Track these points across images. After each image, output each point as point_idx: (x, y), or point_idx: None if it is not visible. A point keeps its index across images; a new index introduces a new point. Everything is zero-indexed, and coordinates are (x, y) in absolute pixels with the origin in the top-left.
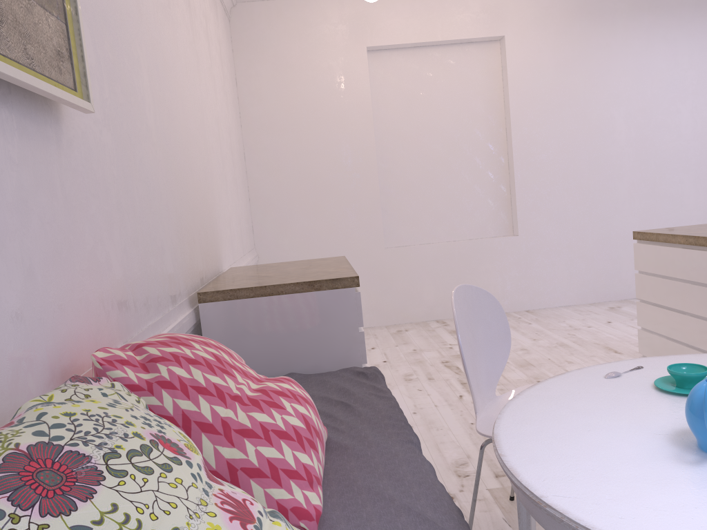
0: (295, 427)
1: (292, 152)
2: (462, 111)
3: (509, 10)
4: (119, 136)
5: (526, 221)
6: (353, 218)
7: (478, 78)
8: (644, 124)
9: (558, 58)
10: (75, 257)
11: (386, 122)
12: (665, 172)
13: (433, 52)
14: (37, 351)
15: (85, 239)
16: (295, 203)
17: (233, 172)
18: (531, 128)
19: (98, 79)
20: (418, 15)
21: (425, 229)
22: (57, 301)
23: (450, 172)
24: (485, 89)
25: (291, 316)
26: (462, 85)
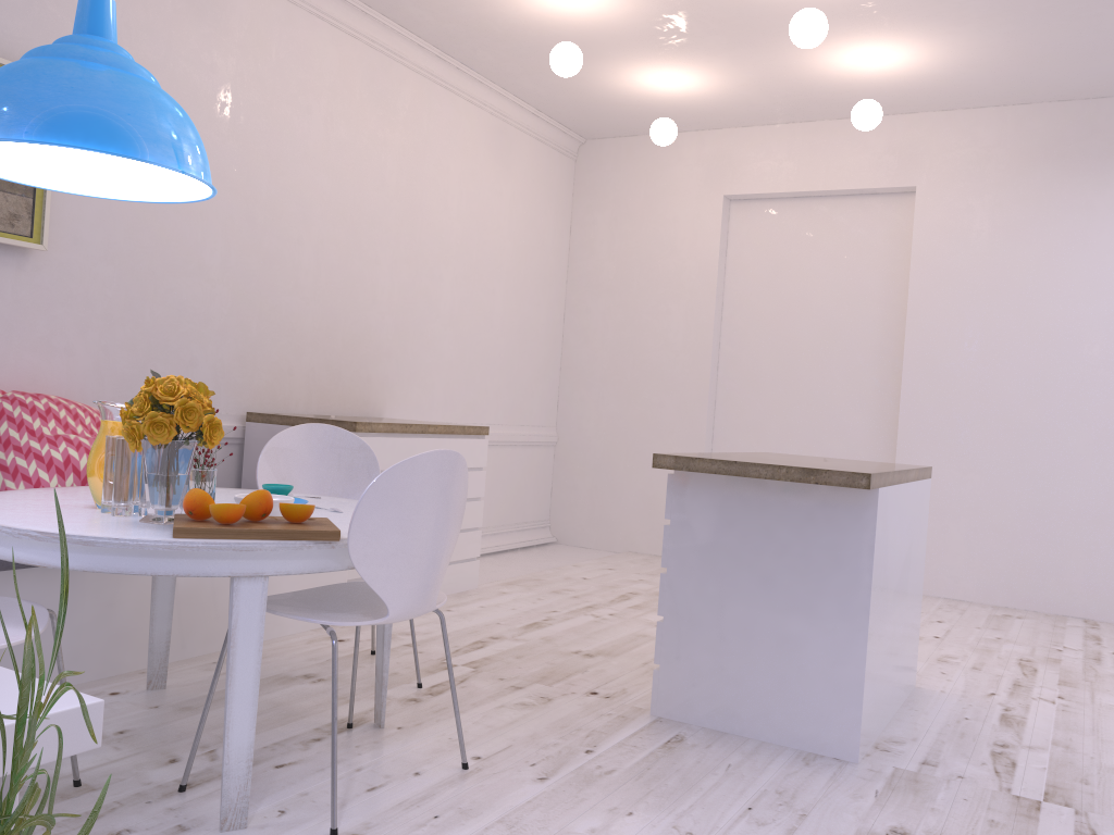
0: (53, 457)
1: (615, 319)
2: (848, 288)
3: (929, 151)
4: (129, 269)
5: (909, 456)
6: (671, 411)
7: (878, 243)
8: None
9: (997, 221)
10: (16, 336)
11: (741, 293)
12: None
13: (819, 204)
14: None
15: (37, 328)
16: (608, 381)
17: (489, 329)
18: (937, 321)
19: (105, 229)
20: (795, 156)
21: (770, 443)
22: None
23: (817, 371)
24: (887, 260)
25: None
26: (853, 252)
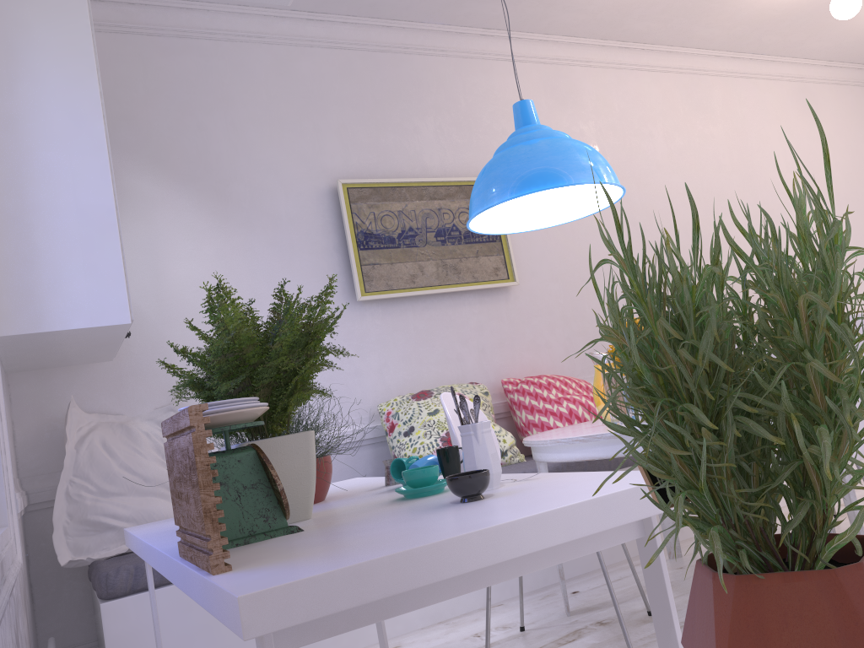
0: (561, 412)
1: None
2: None
3: None
4: (568, 282)
5: None
6: None
7: None
8: None
9: None
10: (516, 344)
11: None
12: None
13: None
14: (484, 377)
15: (526, 335)
16: None
17: None
18: None
19: (547, 260)
20: None
21: None
22: (500, 360)
23: None
24: None
25: None
26: None
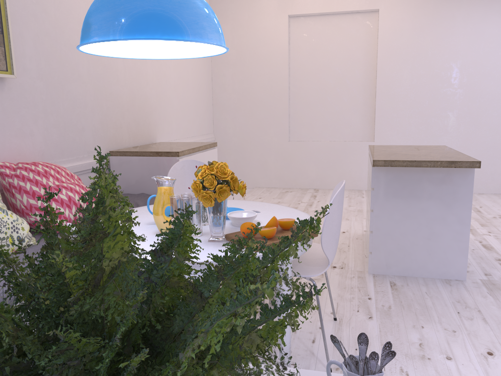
0: (62, 198)
1: (238, 78)
2: (348, 58)
3: None
4: (50, 82)
5: (380, 133)
6: (270, 121)
7: (360, 36)
8: (474, 73)
9: (415, 25)
10: (7, 130)
11: (298, 62)
12: (486, 108)
13: (332, 18)
14: None
15: (15, 123)
16: (238, 109)
17: (188, 90)
18: (390, 71)
19: (36, 60)
20: None
21: (316, 132)
22: None
23: (336, 97)
24: (365, 44)
25: (148, 167)
26: (349, 40)
